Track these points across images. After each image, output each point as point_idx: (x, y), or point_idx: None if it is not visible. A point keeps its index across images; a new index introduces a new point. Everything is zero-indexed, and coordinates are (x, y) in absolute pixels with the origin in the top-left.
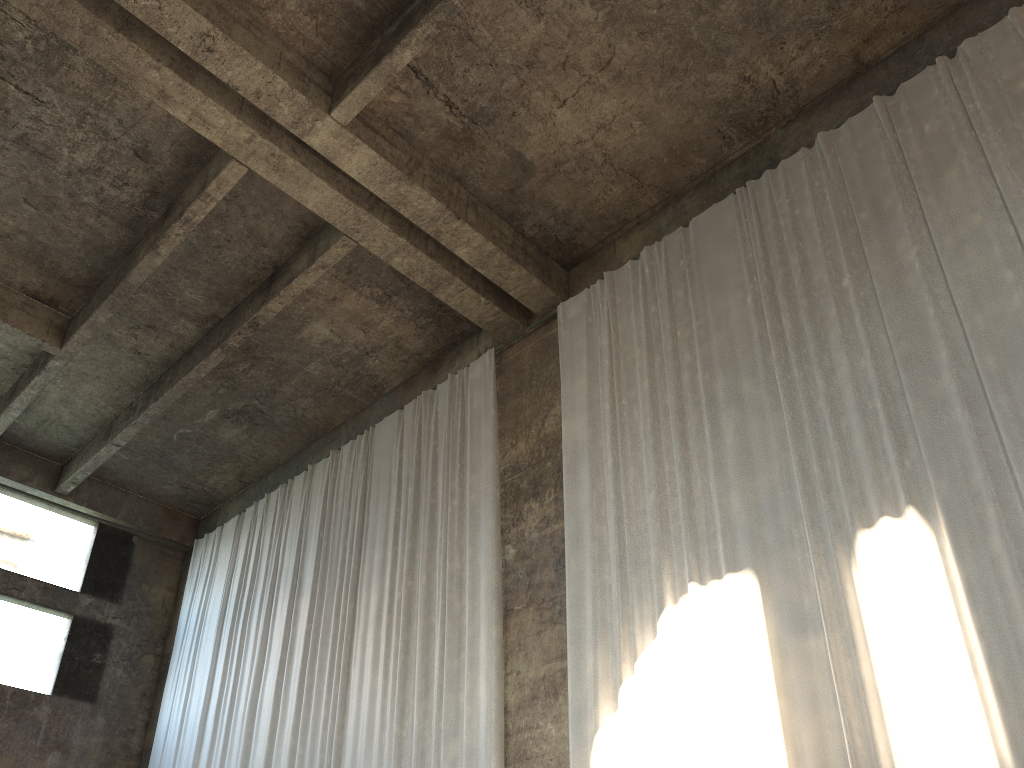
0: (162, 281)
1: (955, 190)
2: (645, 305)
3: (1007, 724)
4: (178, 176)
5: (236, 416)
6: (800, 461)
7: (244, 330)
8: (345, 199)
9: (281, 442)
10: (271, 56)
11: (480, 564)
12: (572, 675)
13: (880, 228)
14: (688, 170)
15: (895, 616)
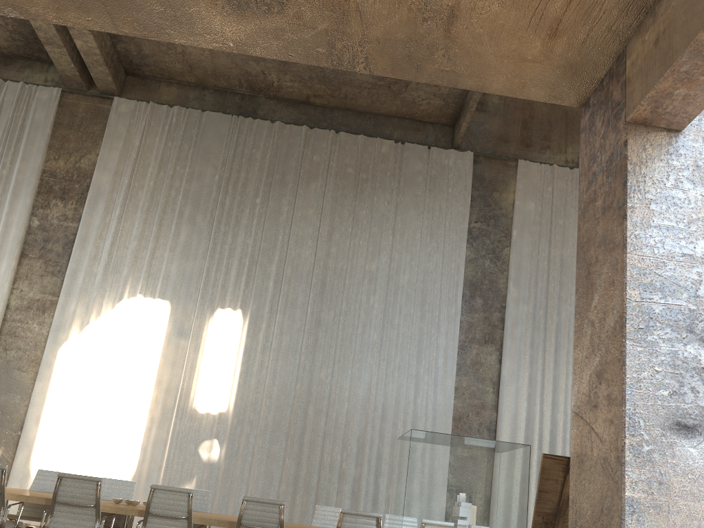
0: None
1: (310, 194)
2: (166, 139)
3: (236, 396)
4: None
5: None
6: (208, 268)
7: None
8: None
9: None
10: None
11: (14, 220)
12: (60, 308)
13: (280, 187)
14: (216, 82)
15: (217, 346)
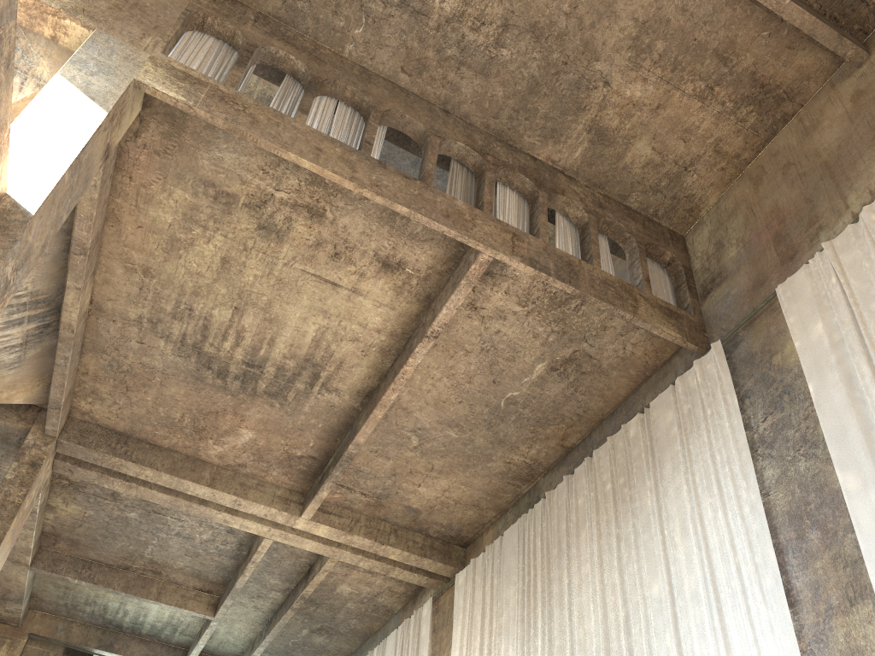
0: (257, 577)
1: (583, 545)
2: (484, 585)
3: None
4: (249, 537)
5: (318, 631)
6: None
7: (299, 600)
8: (323, 544)
9: (349, 641)
10: (268, 498)
11: None
12: None
13: (559, 561)
14: (503, 499)
15: None
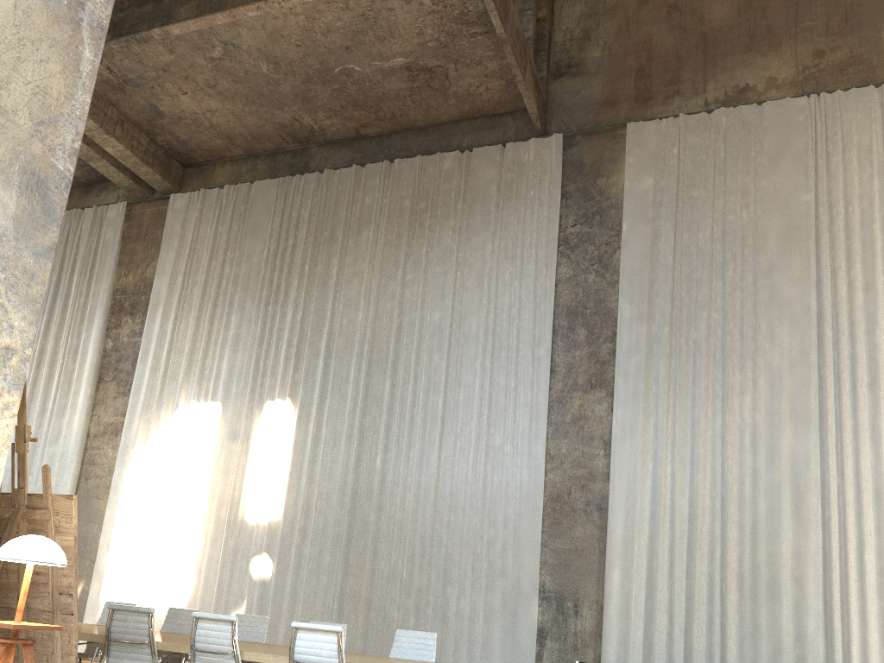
0: None
1: (363, 244)
2: (217, 224)
3: (286, 500)
4: None
5: None
6: (257, 357)
7: None
8: None
9: None
10: None
11: (89, 346)
12: (125, 428)
13: (329, 246)
14: (262, 146)
15: (267, 445)
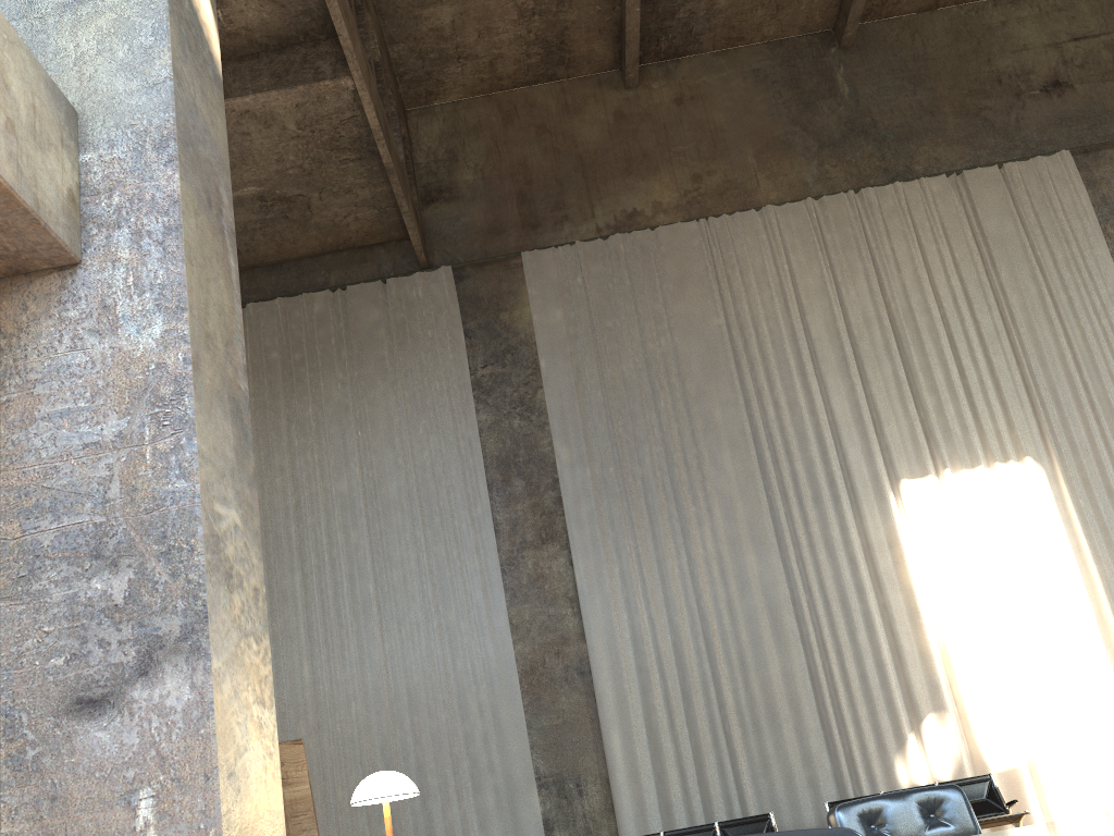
0: None
1: None
2: None
3: None
4: None
5: None
6: None
7: None
8: None
9: None
10: None
11: None
12: None
13: None
14: None
15: None
